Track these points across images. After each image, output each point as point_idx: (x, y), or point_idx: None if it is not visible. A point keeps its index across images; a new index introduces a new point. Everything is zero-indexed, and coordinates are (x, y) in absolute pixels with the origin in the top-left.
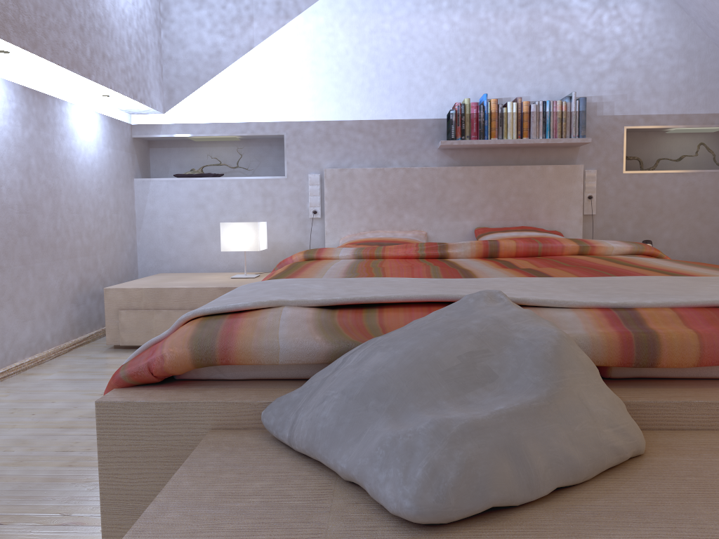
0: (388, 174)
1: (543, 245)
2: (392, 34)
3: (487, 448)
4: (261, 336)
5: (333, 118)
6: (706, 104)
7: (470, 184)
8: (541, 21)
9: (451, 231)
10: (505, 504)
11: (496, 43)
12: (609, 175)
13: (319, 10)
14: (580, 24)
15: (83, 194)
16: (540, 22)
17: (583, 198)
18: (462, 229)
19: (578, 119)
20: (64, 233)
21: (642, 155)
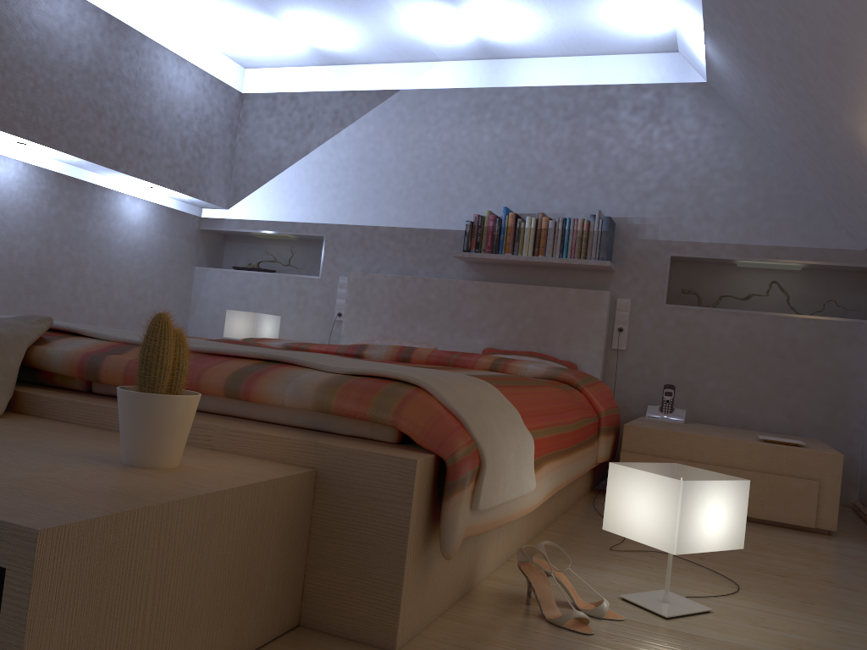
0: (407, 282)
1: (456, 357)
2: (434, 144)
3: None
4: None
5: (369, 223)
6: (770, 234)
7: (486, 301)
8: (585, 135)
9: (461, 348)
10: None
11: (535, 156)
12: (646, 306)
13: (370, 119)
14: (627, 139)
15: (118, 270)
16: (584, 135)
17: (613, 330)
18: (472, 347)
19: (600, 240)
20: (84, 300)
21: (712, 290)
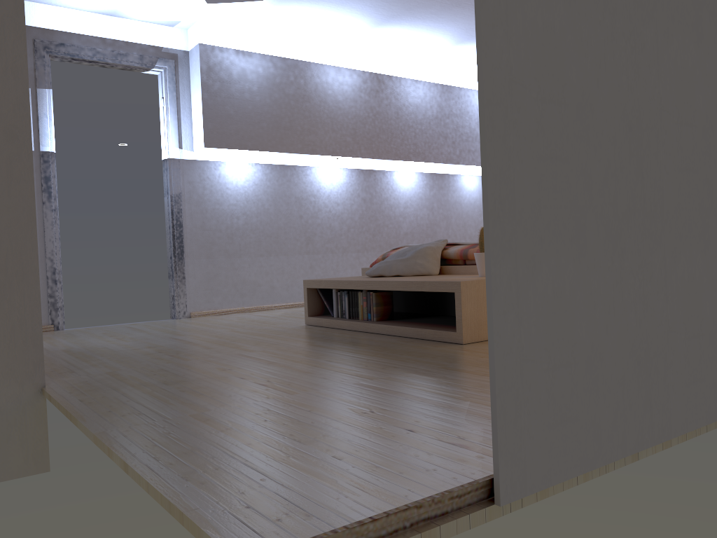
0: None
1: None
2: None
3: (384, 265)
4: (394, 253)
5: None
6: None
7: None
8: None
9: None
10: (383, 275)
11: None
12: None
13: None
14: None
15: (467, 217)
16: None
17: None
18: None
19: None
20: (453, 236)
21: None
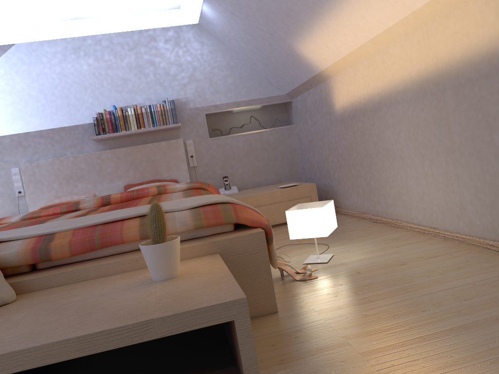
0: (63, 161)
1: (136, 193)
2: (52, 75)
3: None
4: None
5: (21, 131)
6: (246, 94)
7: (117, 160)
8: (143, 58)
9: (110, 189)
10: None
11: (118, 74)
12: (201, 141)
13: None
14: (166, 57)
15: None
16: (143, 58)
17: (188, 157)
18: (116, 187)
19: (172, 113)
20: None
21: (224, 126)
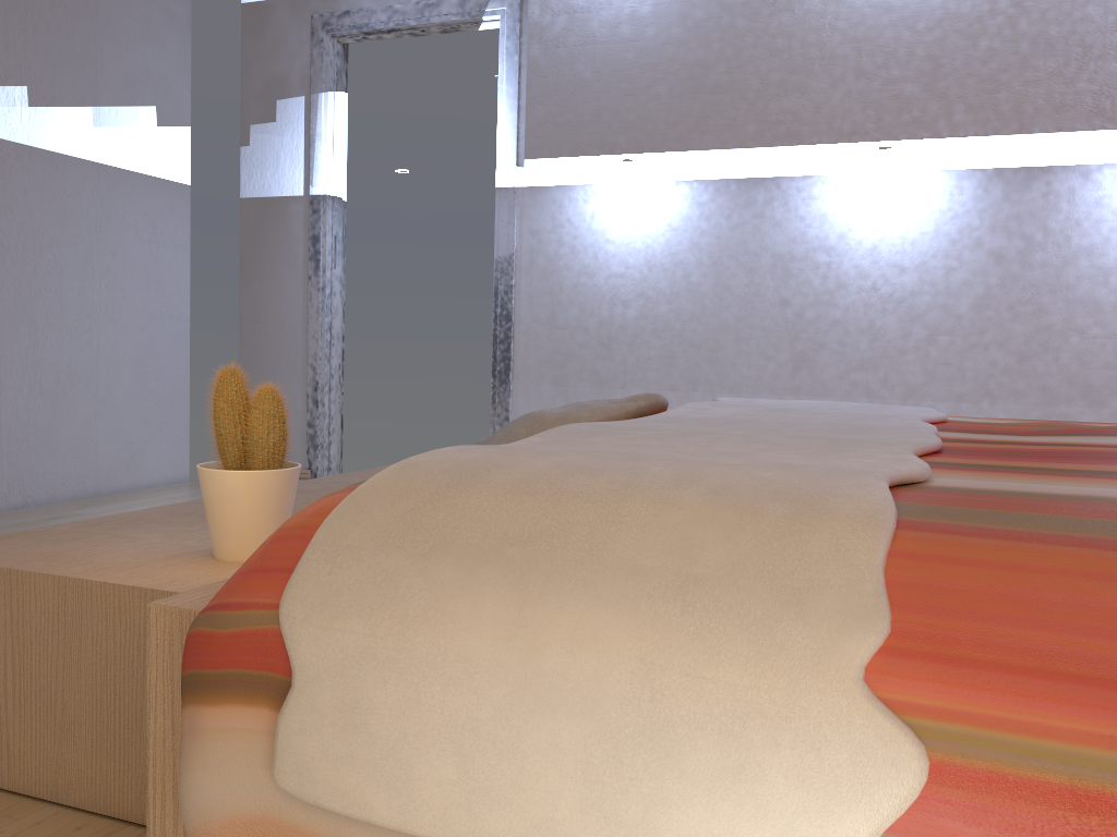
0: None
1: None
2: None
3: None
4: None
5: None
6: None
7: None
8: None
9: None
10: None
11: None
12: None
13: None
14: None
15: None
16: None
17: None
18: None
19: None
20: None
21: None
